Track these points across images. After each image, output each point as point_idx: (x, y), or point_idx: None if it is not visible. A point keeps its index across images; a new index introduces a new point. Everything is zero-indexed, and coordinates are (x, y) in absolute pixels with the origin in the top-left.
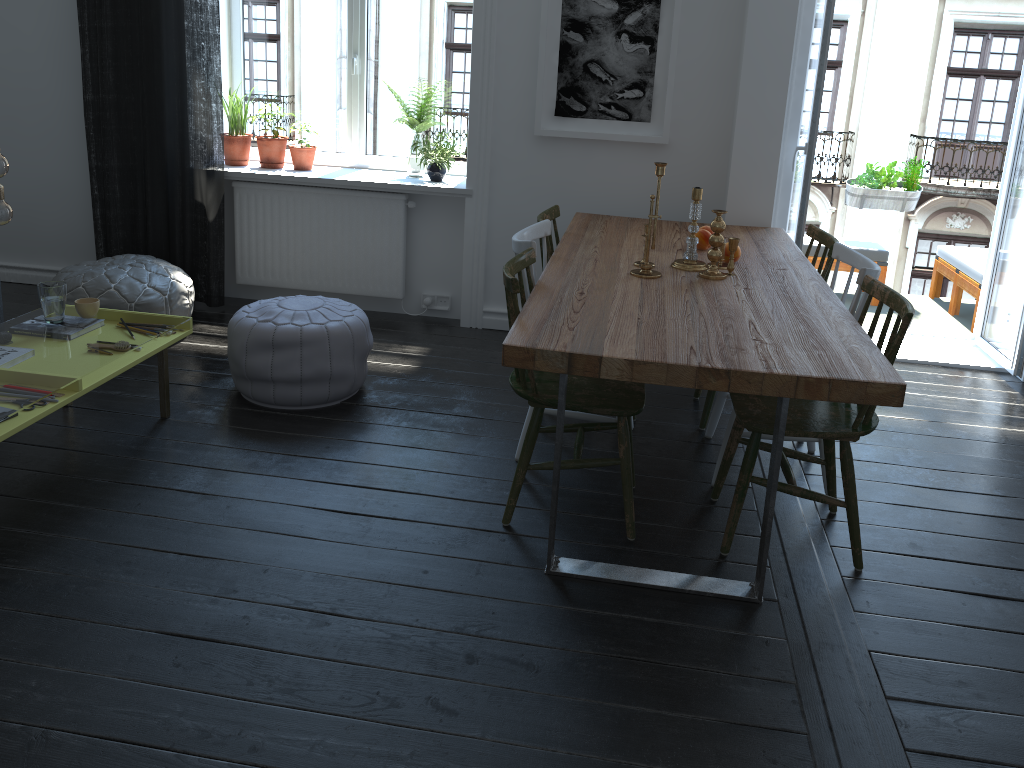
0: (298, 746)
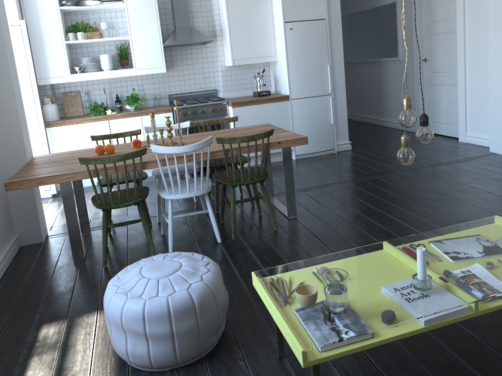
0: (406, 216)
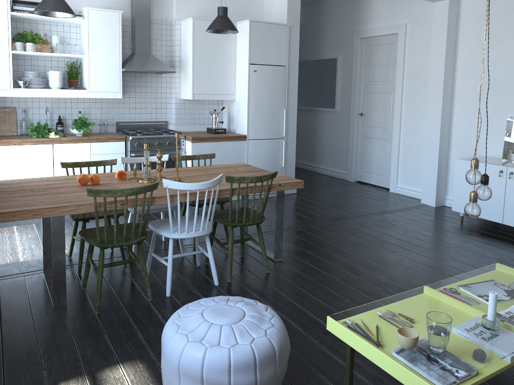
0: (384, 260)
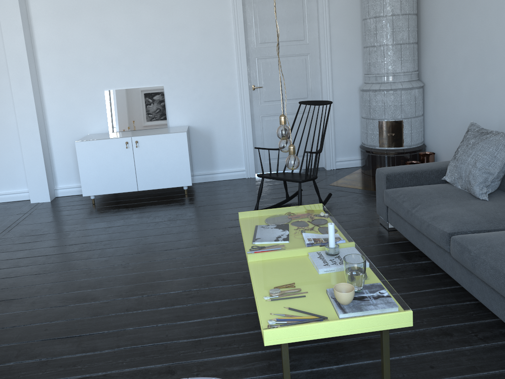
0: (94, 271)
